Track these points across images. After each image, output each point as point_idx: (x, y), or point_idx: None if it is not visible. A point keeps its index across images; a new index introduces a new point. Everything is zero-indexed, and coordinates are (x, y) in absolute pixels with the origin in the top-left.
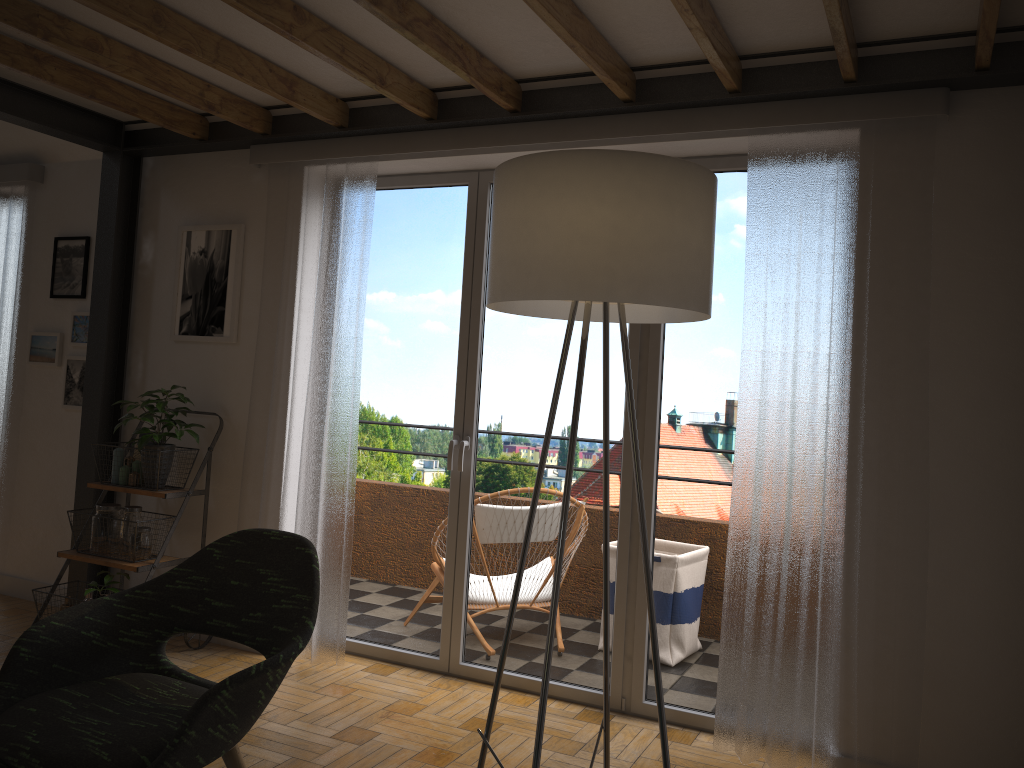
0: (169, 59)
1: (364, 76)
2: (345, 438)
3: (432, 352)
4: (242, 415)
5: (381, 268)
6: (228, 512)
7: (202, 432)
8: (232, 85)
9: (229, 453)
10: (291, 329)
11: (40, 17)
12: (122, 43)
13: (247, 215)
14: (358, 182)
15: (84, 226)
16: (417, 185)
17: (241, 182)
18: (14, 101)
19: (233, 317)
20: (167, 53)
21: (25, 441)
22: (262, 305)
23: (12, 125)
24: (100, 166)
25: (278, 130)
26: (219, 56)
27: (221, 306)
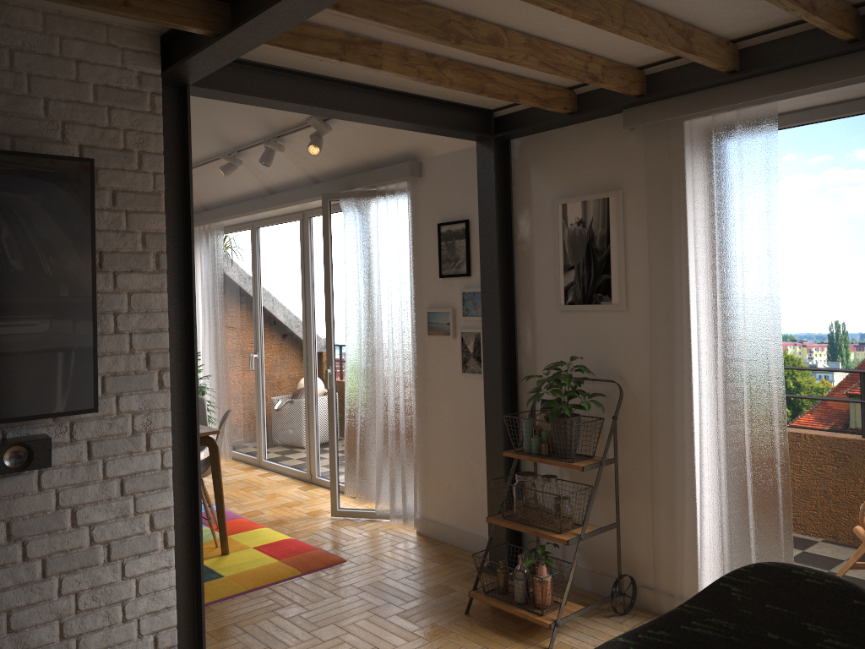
0: (557, 38)
1: (797, 5)
2: (768, 407)
3: (859, 305)
4: (640, 382)
5: (779, 216)
6: (636, 478)
7: (599, 398)
8: (613, 51)
9: (630, 419)
10: (688, 293)
11: (451, 22)
12: (516, 31)
13: (623, 180)
14: (754, 128)
15: (462, 210)
16: (818, 119)
17: (613, 148)
18: (407, 109)
19: (620, 284)
20: (558, 32)
21: (432, 404)
22: (653, 270)
23: (394, 130)
24: (470, 154)
25: (654, 88)
26: (625, 21)
27: (606, 274)
